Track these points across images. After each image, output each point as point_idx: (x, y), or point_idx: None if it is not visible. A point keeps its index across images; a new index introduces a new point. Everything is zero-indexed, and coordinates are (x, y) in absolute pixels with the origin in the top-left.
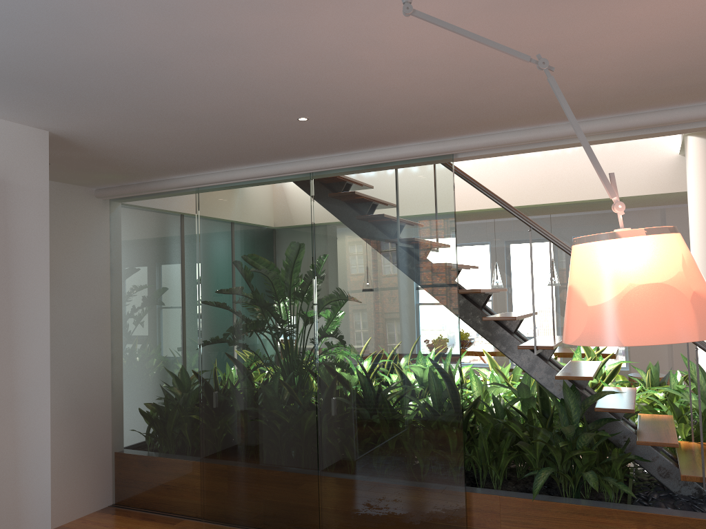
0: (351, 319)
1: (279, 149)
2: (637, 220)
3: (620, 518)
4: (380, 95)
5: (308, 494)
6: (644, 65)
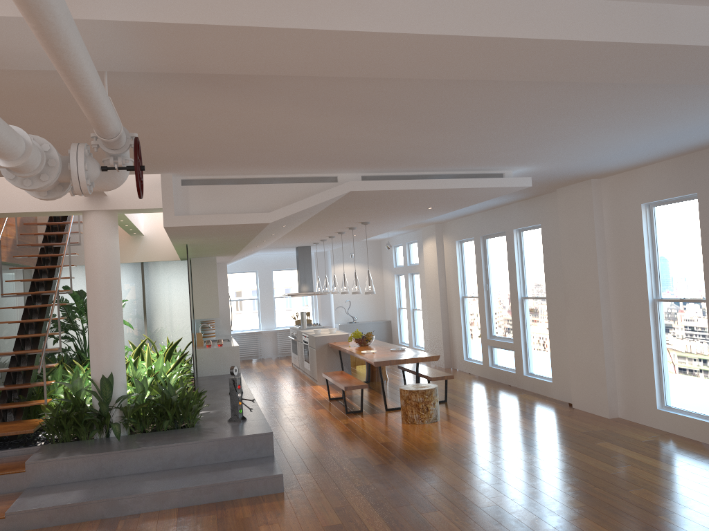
0: None
1: None
2: (548, 207)
3: None
4: None
5: None
6: None
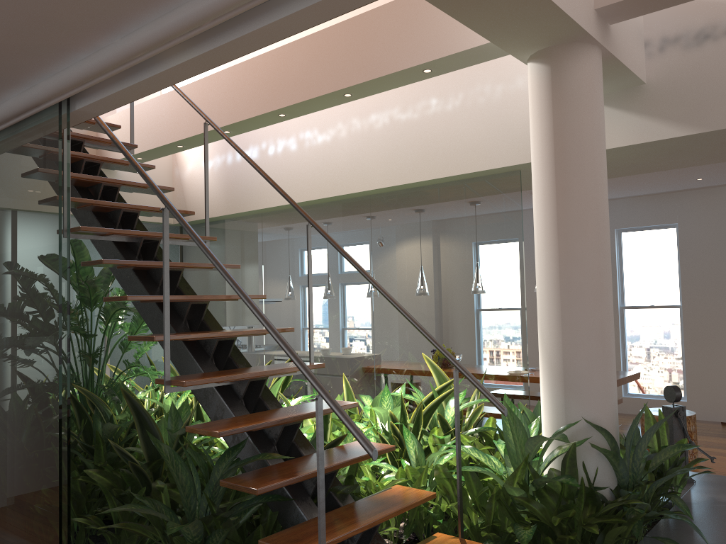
0: None
1: None
2: (697, 205)
3: None
4: None
5: None
6: None
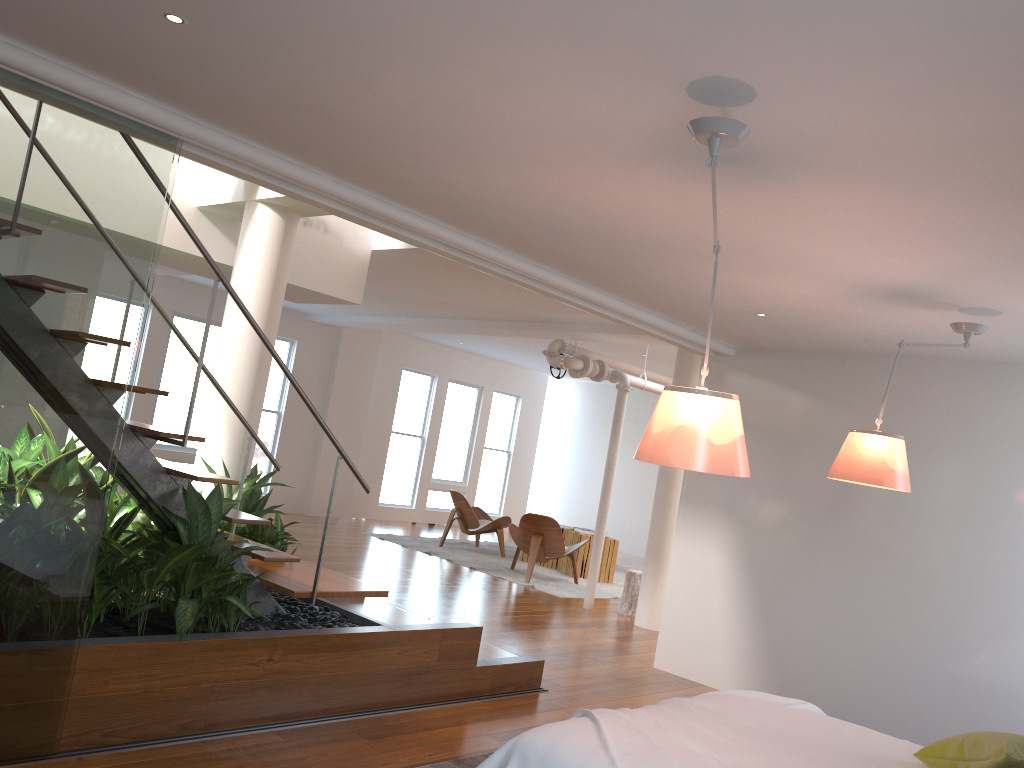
0: None
1: None
2: None
3: (255, 647)
4: (337, 81)
5: None
6: (512, 195)
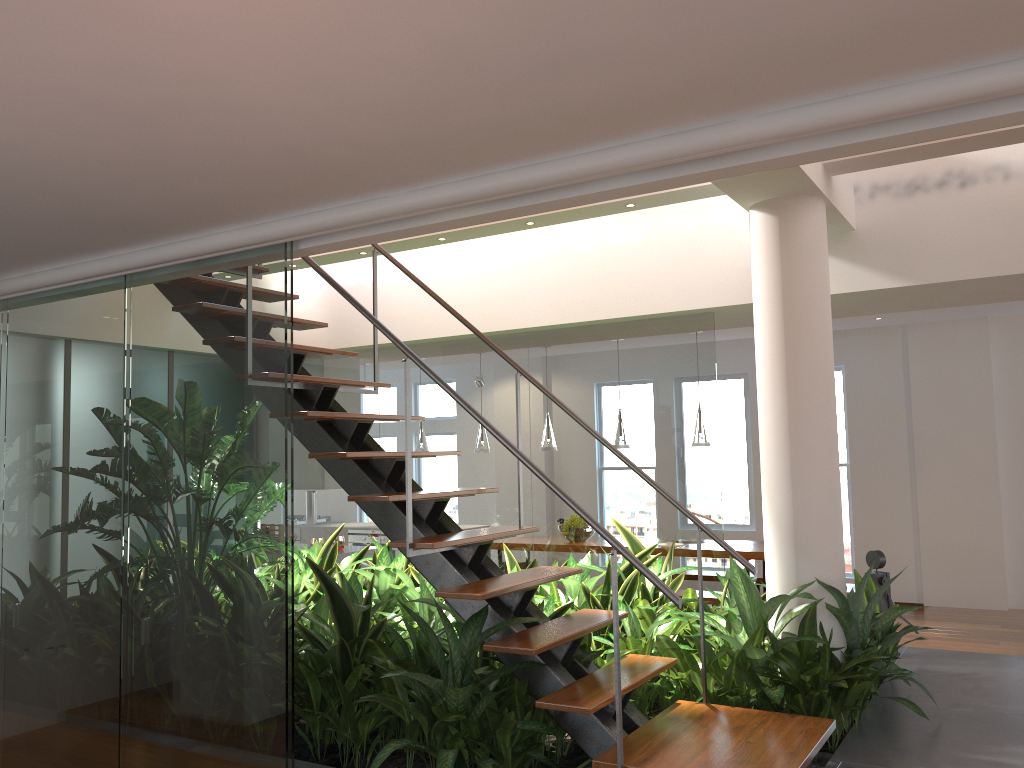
0: (163, 497)
1: (37, 240)
2: (866, 344)
3: None
4: (18, 152)
5: (107, 765)
6: (345, 90)
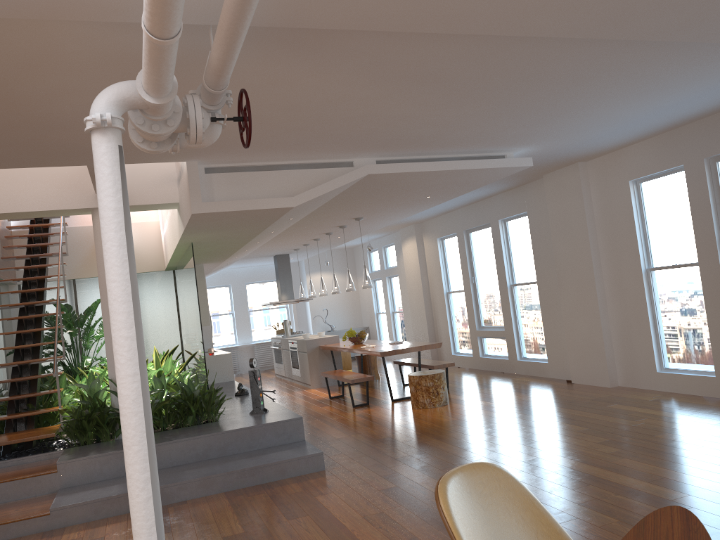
0: None
1: None
2: (534, 194)
3: None
4: None
5: None
6: None
